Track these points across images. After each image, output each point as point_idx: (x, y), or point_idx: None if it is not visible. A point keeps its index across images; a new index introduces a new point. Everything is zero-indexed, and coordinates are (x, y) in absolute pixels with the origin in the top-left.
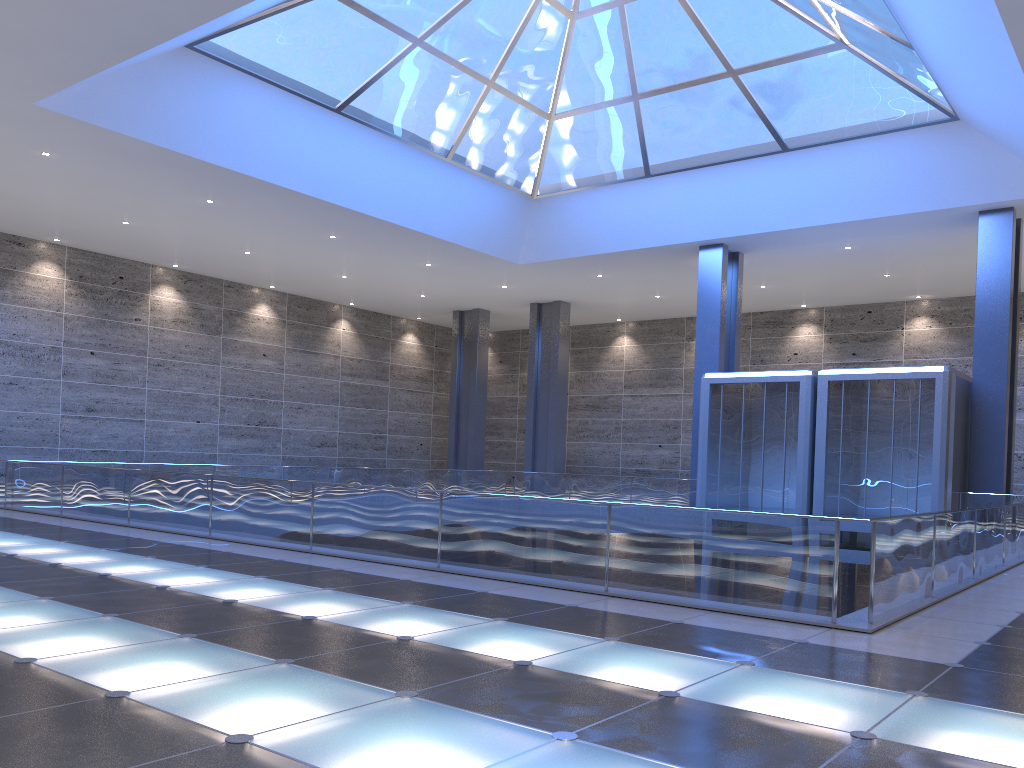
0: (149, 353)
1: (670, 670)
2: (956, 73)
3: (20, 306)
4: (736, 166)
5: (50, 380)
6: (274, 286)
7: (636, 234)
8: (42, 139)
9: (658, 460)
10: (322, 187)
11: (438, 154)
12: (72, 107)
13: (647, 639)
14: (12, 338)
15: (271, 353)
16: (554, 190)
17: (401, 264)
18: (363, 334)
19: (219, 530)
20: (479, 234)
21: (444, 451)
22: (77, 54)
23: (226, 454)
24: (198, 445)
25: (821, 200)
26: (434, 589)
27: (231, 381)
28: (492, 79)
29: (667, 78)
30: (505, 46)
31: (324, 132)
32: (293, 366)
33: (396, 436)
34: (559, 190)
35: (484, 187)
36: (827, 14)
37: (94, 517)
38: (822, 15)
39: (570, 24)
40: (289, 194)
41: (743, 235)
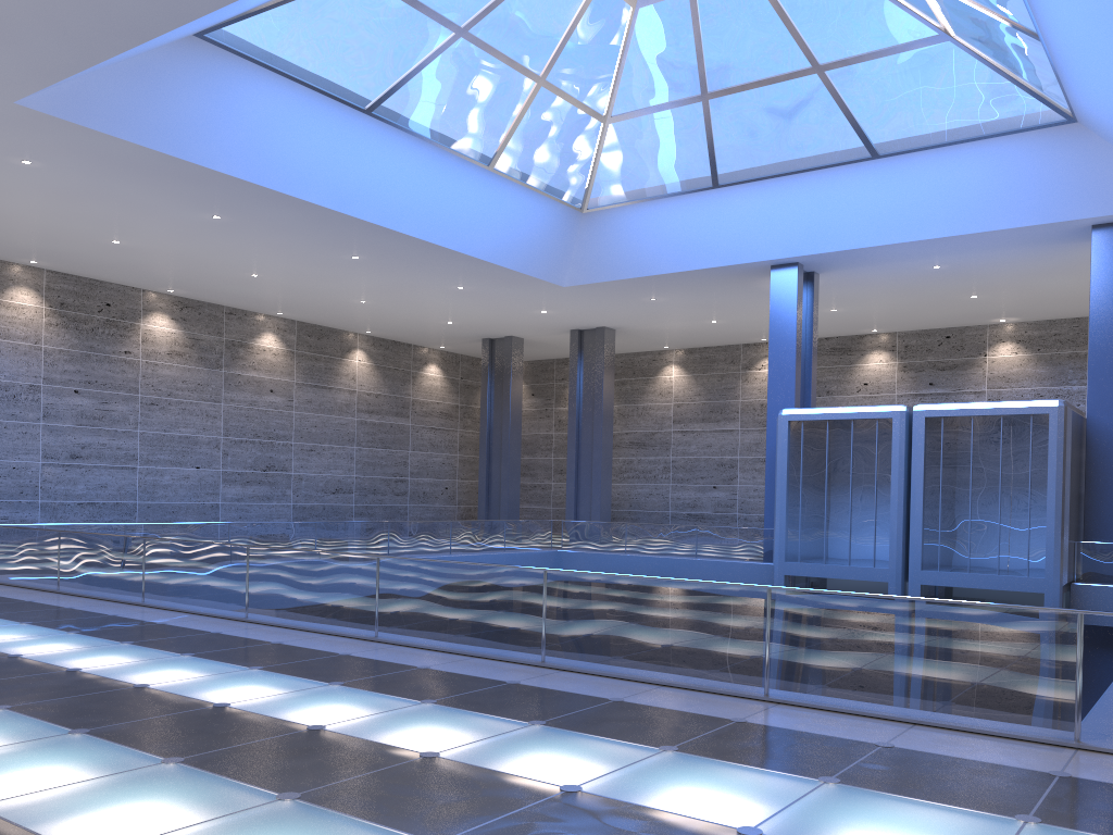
0: (141, 390)
1: None
2: (1089, 67)
3: None
4: (818, 175)
5: (28, 423)
6: (282, 313)
7: (700, 252)
8: (23, 144)
9: (712, 503)
10: (348, 200)
11: (479, 162)
12: (60, 106)
13: (873, 778)
14: None
15: (279, 388)
16: (607, 203)
17: (430, 287)
18: (381, 366)
19: (258, 611)
20: (521, 253)
21: (471, 495)
22: (71, 42)
23: (230, 504)
24: (198, 494)
25: (914, 213)
26: (556, 697)
27: (234, 421)
28: (543, 76)
29: (742, 75)
30: (559, 38)
31: (352, 136)
32: (304, 403)
33: (419, 479)
34: (613, 203)
35: (529, 200)
36: (935, 0)
37: (99, 593)
38: (929, 2)
39: (632, 13)
40: (310, 208)
41: (822, 253)
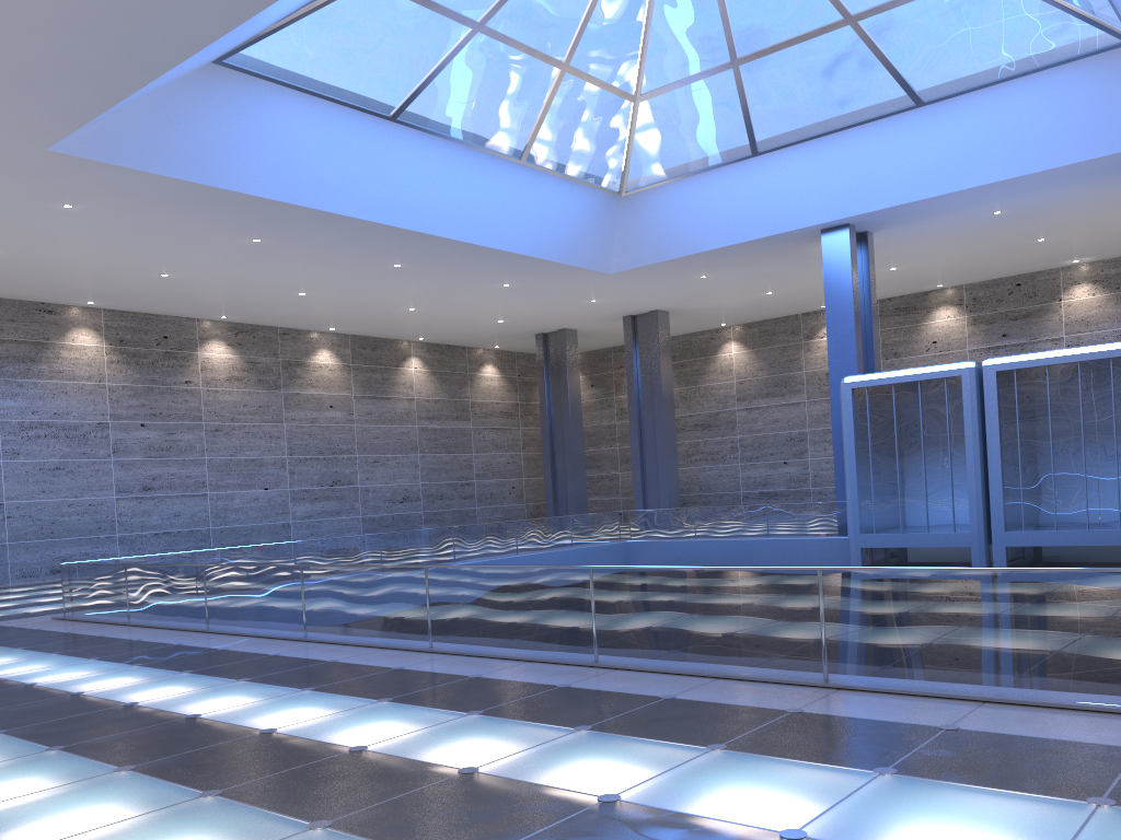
0: (205, 418)
1: (1007, 828)
2: None
3: (58, 381)
4: (861, 130)
5: (100, 460)
6: (334, 328)
7: (745, 224)
8: (62, 190)
9: (784, 479)
10: (382, 209)
11: (510, 156)
12: (92, 148)
13: (933, 766)
14: (53, 418)
15: (338, 403)
16: (645, 184)
17: (476, 288)
18: (437, 371)
19: (316, 630)
20: (563, 244)
21: (539, 492)
22: (91, 83)
23: (300, 521)
24: (269, 515)
25: (966, 159)
26: (606, 699)
27: (298, 439)
28: (566, 61)
29: (771, 36)
30: (578, 20)
31: (379, 145)
32: (364, 415)
33: (485, 481)
34: (651, 183)
35: (565, 189)
36: None
37: (167, 623)
38: None
39: None
40: (346, 222)
41: (873, 211)
